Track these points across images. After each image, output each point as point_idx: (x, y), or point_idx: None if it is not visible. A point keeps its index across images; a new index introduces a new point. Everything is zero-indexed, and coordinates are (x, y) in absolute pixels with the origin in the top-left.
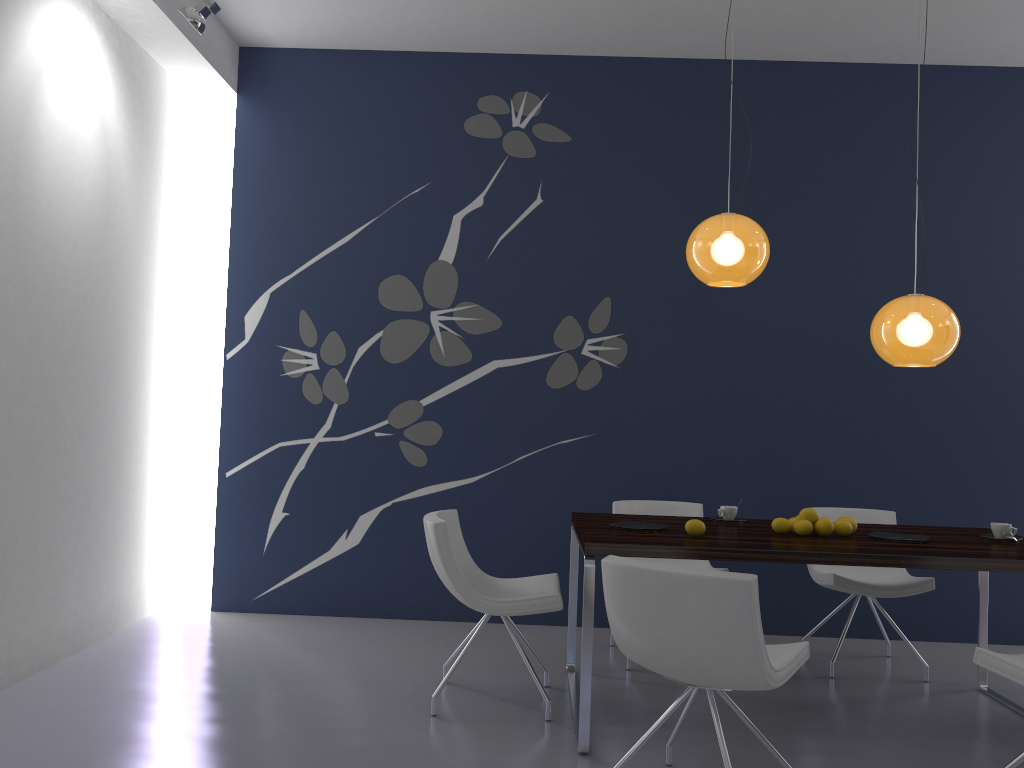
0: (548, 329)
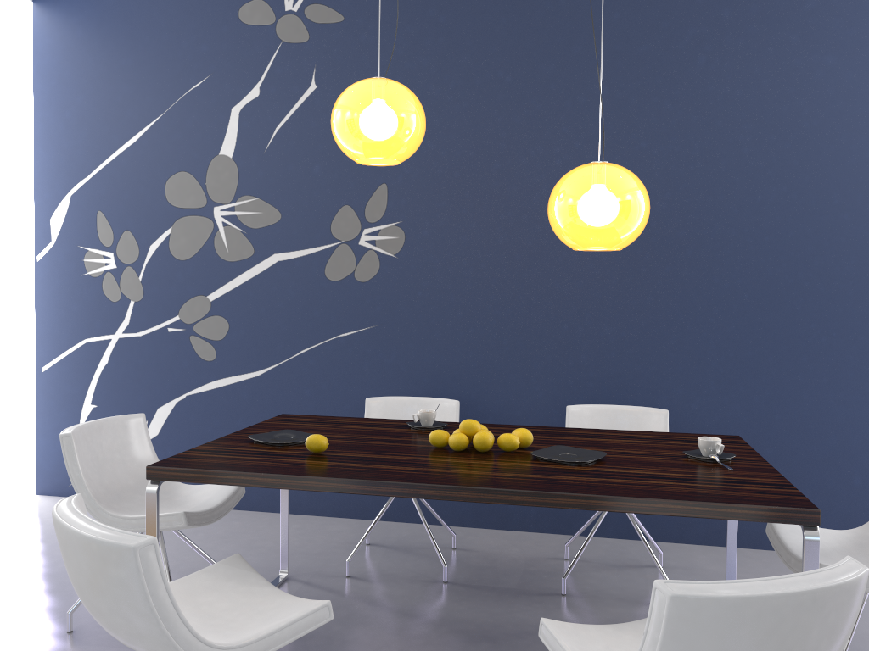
0: (326, 220)
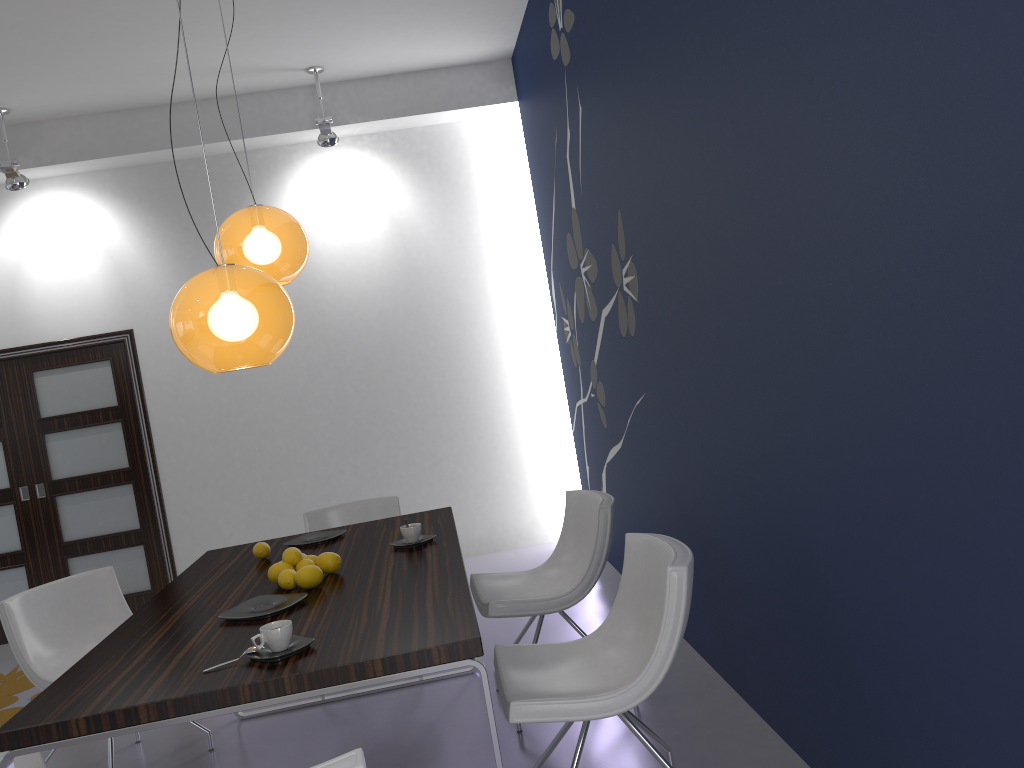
0: (609, 265)
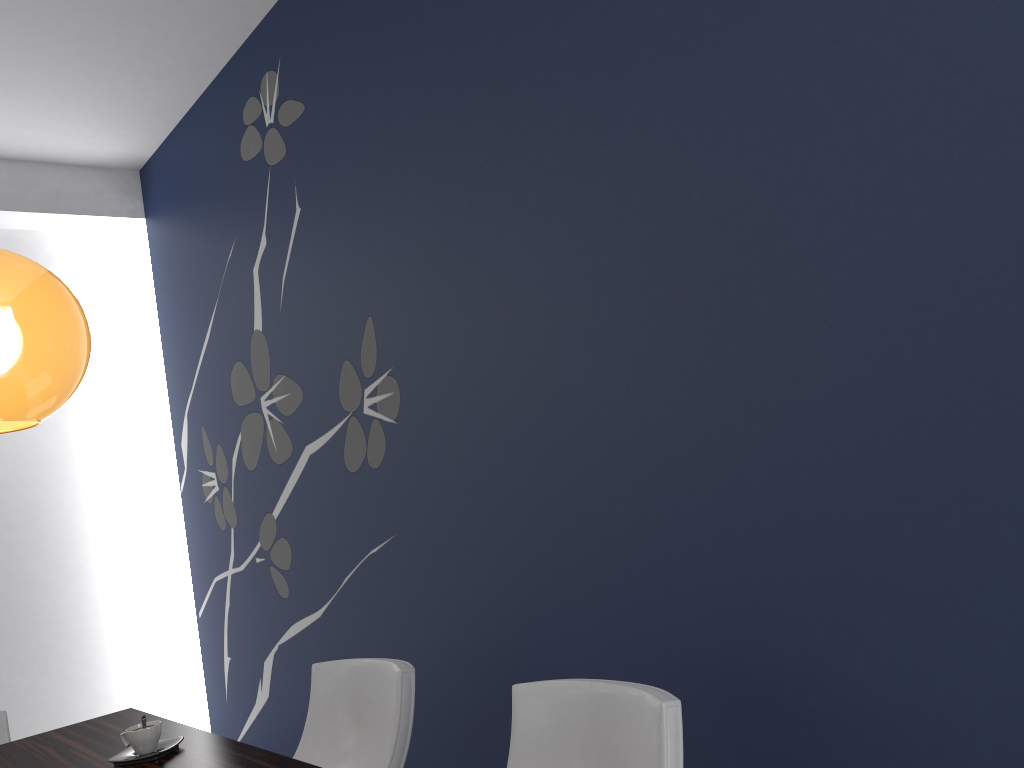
0: (334, 387)
